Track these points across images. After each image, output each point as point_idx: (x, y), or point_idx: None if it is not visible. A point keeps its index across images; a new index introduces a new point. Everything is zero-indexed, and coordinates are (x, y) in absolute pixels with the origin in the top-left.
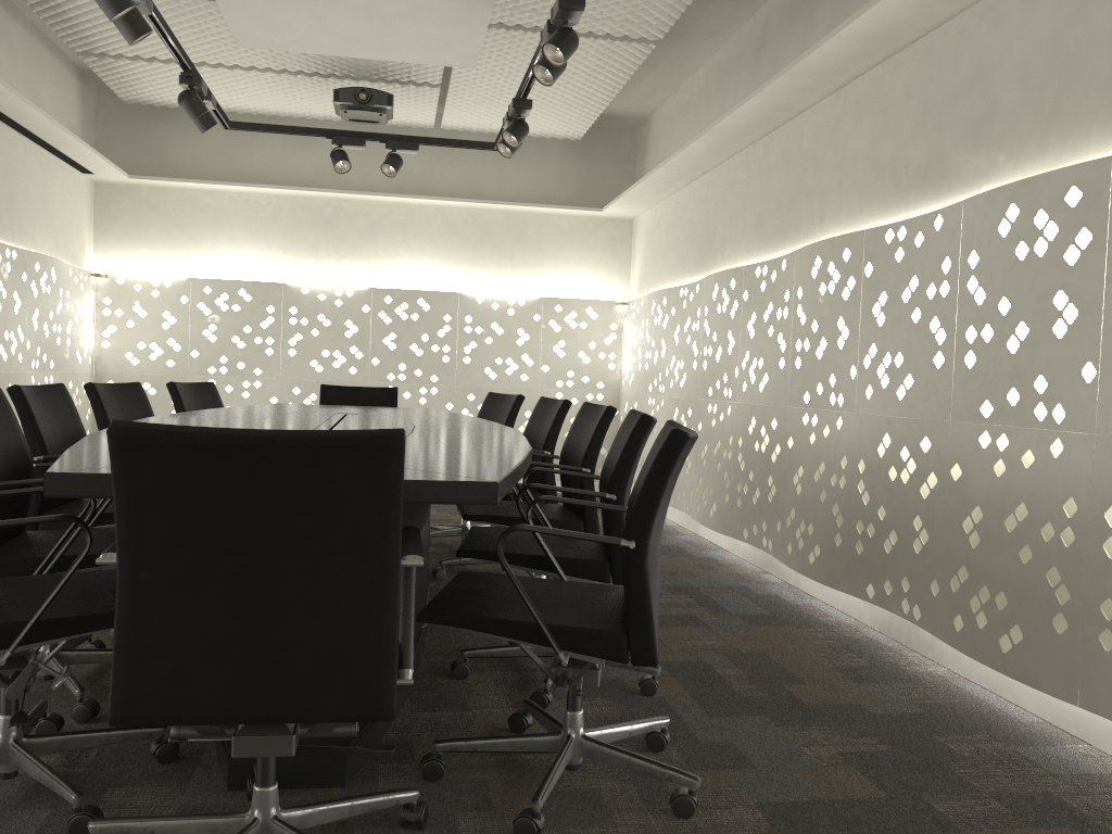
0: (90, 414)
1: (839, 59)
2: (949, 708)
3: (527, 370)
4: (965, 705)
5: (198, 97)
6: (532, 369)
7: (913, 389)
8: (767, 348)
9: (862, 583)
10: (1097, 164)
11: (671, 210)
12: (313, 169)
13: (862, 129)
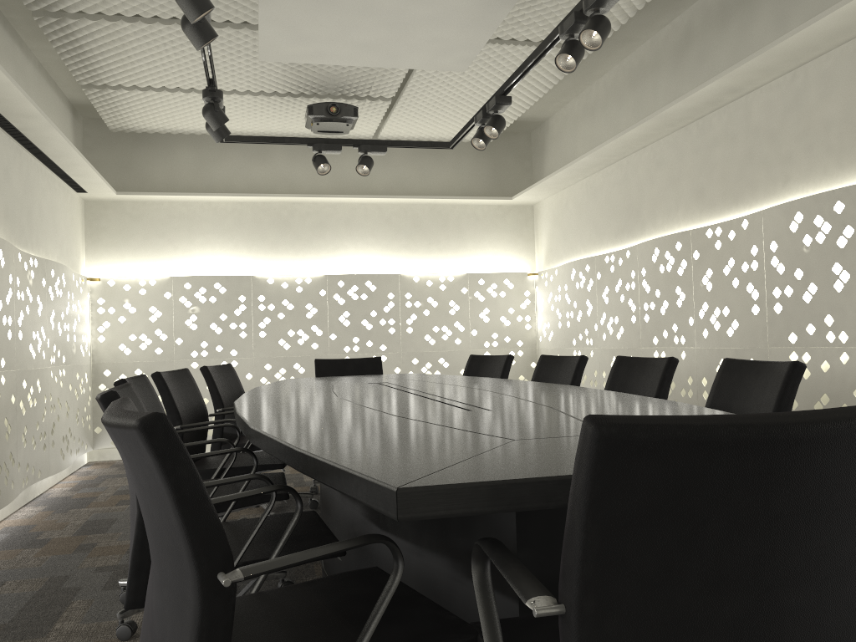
0: (90, 400)
1: (820, 36)
2: None
3: (459, 335)
4: None
5: (220, 108)
6: (464, 334)
7: None
8: (732, 297)
9: None
10: None
11: (582, 192)
12: (269, 179)
13: (834, 98)
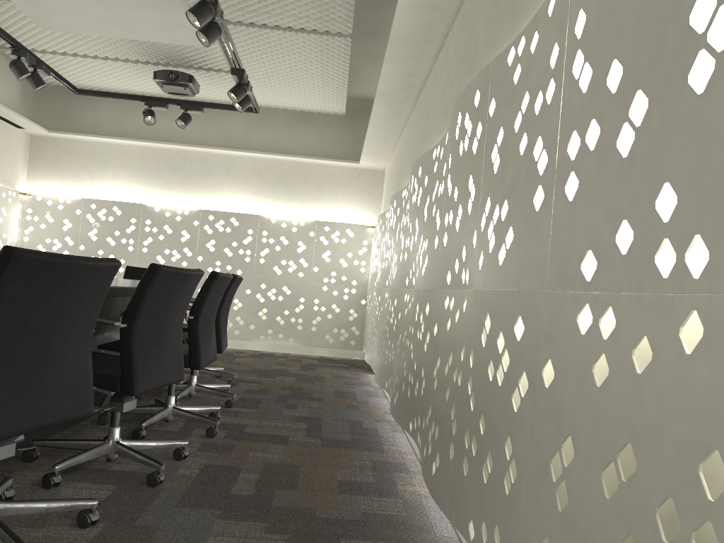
0: None
1: (417, 28)
2: (388, 519)
3: (303, 270)
4: (406, 518)
5: (22, 64)
6: (306, 269)
7: (427, 266)
8: (399, 247)
9: (408, 420)
10: (486, 69)
11: (393, 160)
12: (170, 131)
13: (441, 82)
